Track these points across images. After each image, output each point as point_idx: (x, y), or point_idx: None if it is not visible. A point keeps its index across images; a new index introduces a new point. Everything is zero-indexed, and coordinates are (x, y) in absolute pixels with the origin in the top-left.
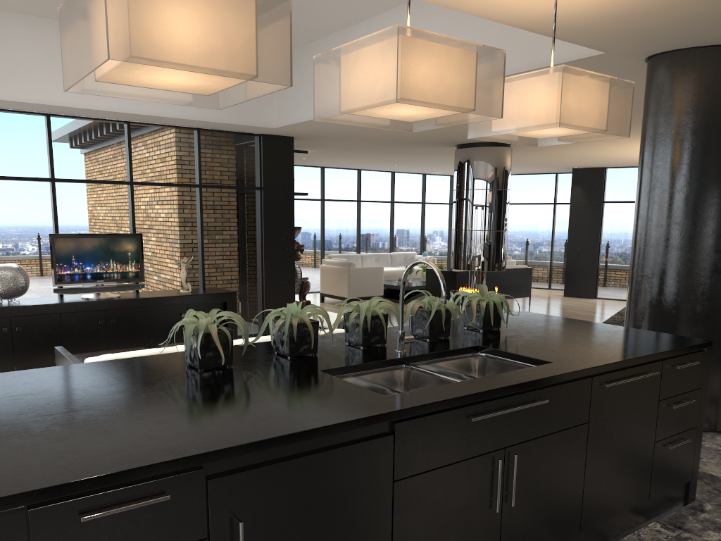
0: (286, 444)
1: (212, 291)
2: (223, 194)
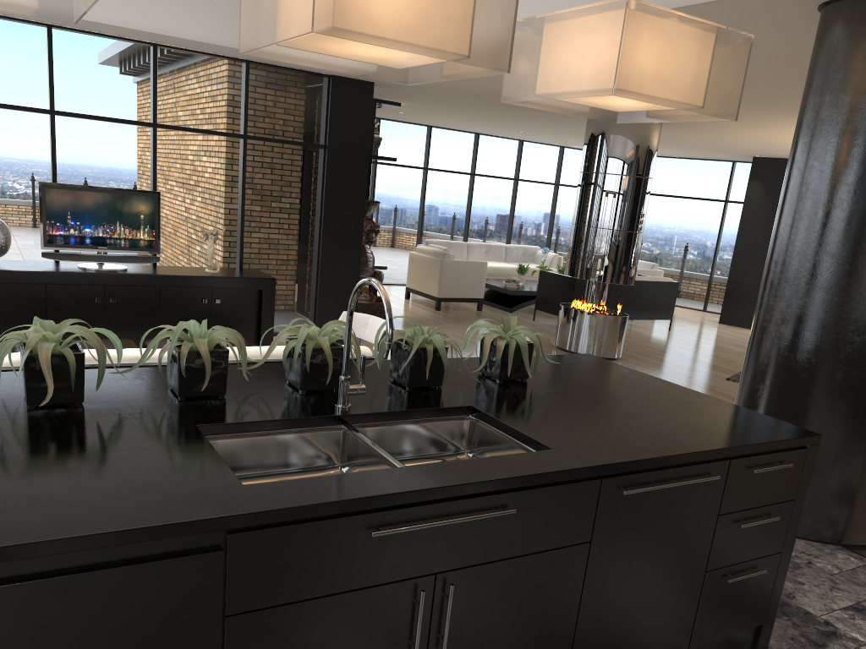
0: (12, 560)
1: (246, 275)
2: (275, 150)
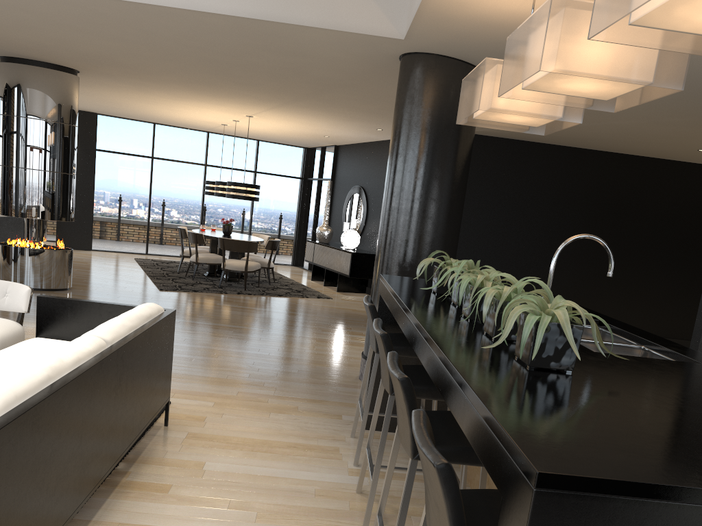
0: None
1: None
2: None
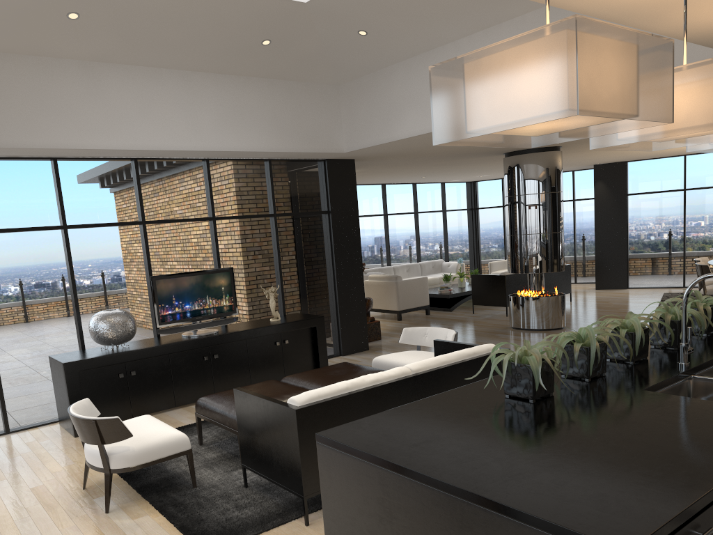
0: None
1: (301, 318)
2: (295, 220)
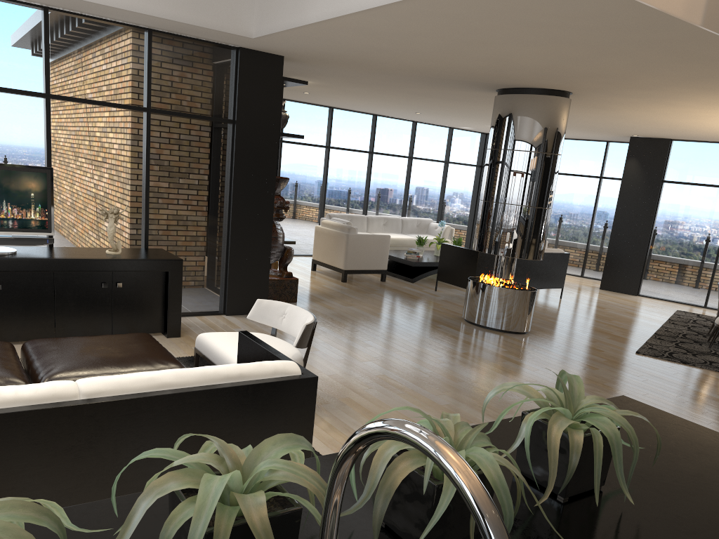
0: None
1: (151, 256)
2: (181, 124)
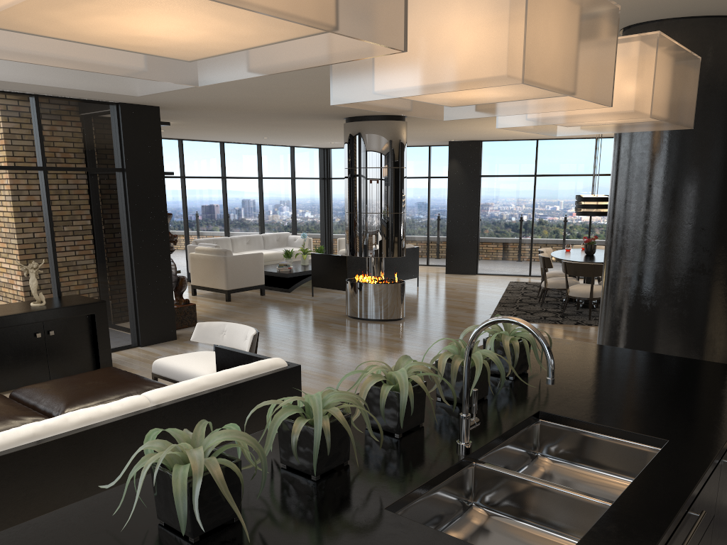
0: None
1: (75, 302)
2: (75, 178)
